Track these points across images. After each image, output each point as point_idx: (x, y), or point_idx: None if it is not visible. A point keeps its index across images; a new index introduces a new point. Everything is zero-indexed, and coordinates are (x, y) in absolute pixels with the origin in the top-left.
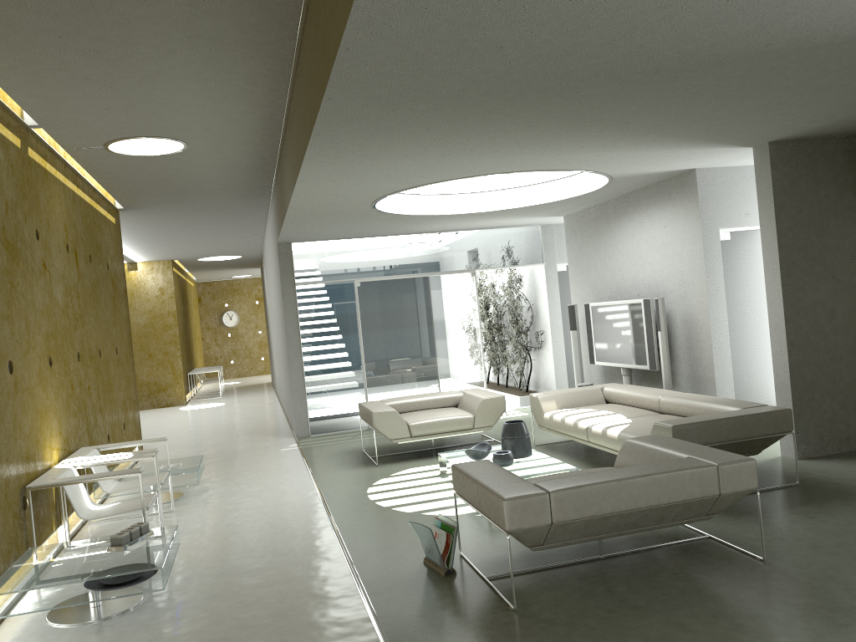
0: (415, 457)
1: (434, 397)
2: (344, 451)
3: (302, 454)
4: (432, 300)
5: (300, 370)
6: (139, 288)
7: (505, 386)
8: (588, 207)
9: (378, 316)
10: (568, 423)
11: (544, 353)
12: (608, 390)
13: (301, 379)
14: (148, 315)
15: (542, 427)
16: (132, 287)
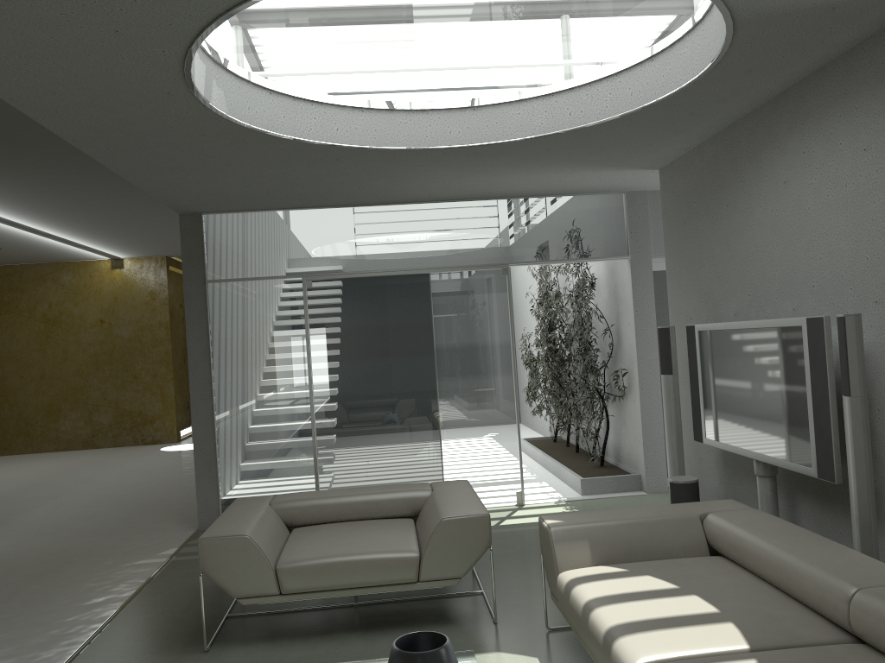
0: (300, 631)
1: (371, 497)
2: (213, 585)
3: (146, 581)
4: (433, 313)
5: (209, 421)
6: (124, 292)
7: (576, 450)
8: (701, 144)
9: (340, 337)
10: (593, 629)
11: (628, 406)
12: (716, 526)
13: (210, 435)
14: (134, 326)
15: (555, 601)
16: (116, 290)
